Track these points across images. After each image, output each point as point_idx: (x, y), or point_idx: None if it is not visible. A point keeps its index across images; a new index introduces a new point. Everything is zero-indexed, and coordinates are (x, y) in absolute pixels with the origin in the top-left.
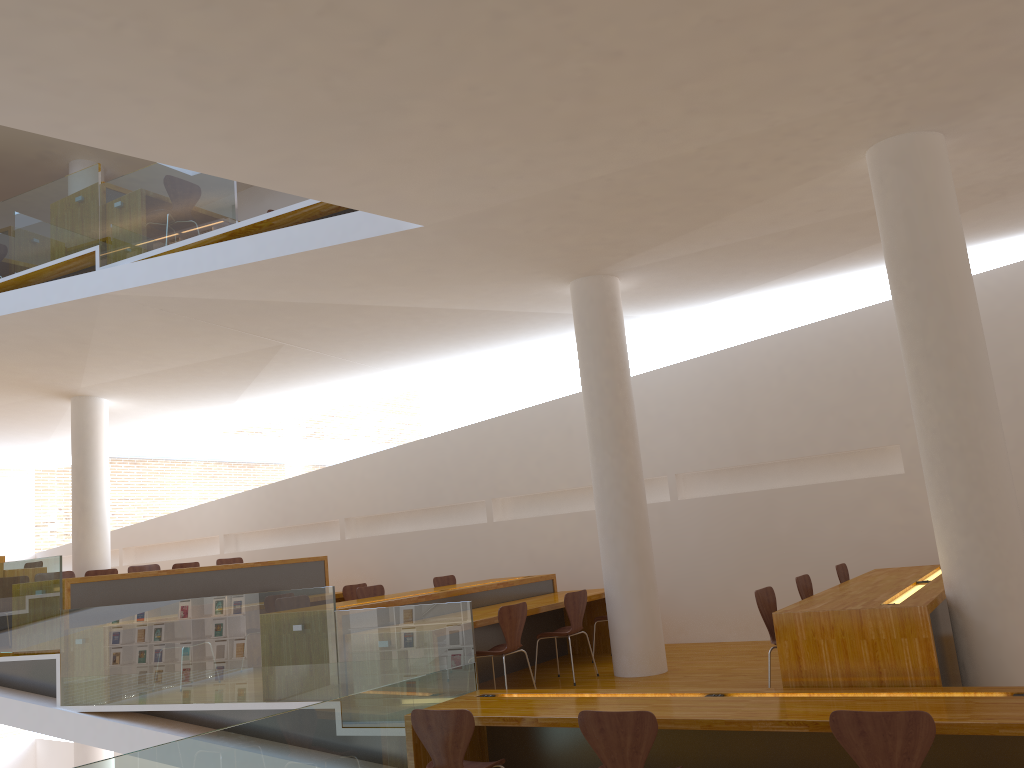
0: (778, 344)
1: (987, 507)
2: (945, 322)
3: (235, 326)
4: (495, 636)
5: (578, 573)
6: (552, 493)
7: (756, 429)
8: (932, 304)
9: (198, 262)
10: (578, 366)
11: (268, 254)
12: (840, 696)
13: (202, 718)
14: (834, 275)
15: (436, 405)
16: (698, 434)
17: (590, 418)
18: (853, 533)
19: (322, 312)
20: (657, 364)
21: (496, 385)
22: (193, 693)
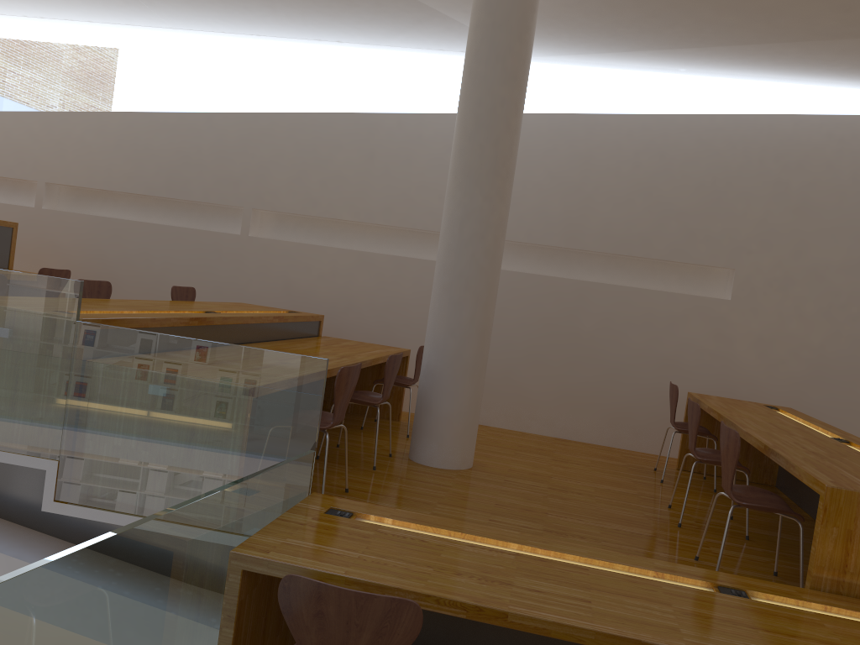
0: (643, 127)
1: None
2: None
3: None
4: None
5: (340, 318)
6: (327, 221)
7: (590, 213)
8: None
9: None
10: (399, 83)
11: None
12: None
13: None
14: (736, 67)
15: (202, 77)
16: (524, 201)
17: (467, 142)
18: (658, 347)
19: None
20: None
21: (289, 75)
22: None
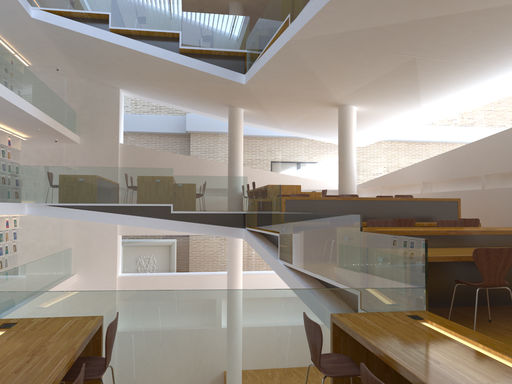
0: None
1: None
2: None
3: (374, 49)
4: None
5: None
6: None
7: None
8: None
9: (315, 7)
10: None
11: None
12: None
13: (324, 281)
14: None
15: None
16: None
17: None
18: None
19: (420, 28)
20: None
21: None
22: (311, 266)
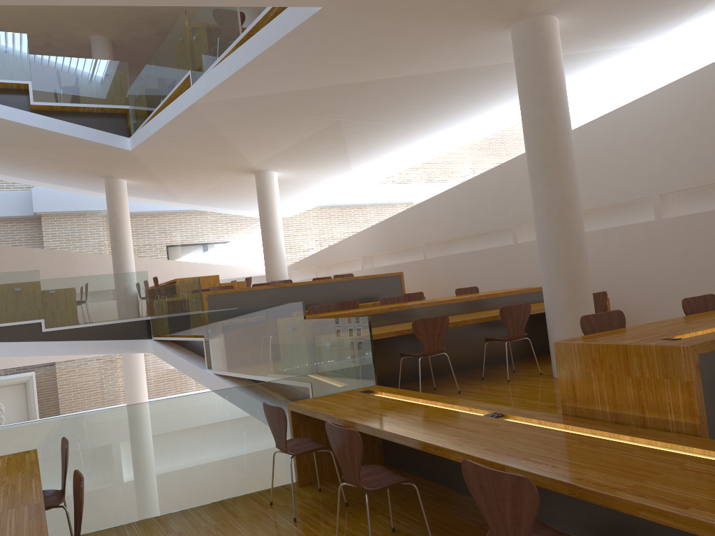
0: None
1: None
2: None
3: (294, 112)
4: (473, 337)
5: None
6: None
7: None
8: None
9: (225, 71)
10: (578, 104)
11: (252, 55)
12: (590, 433)
13: None
14: None
15: (477, 152)
16: (680, 155)
17: (527, 153)
18: None
19: (341, 92)
20: (645, 91)
21: (517, 130)
22: (252, 368)
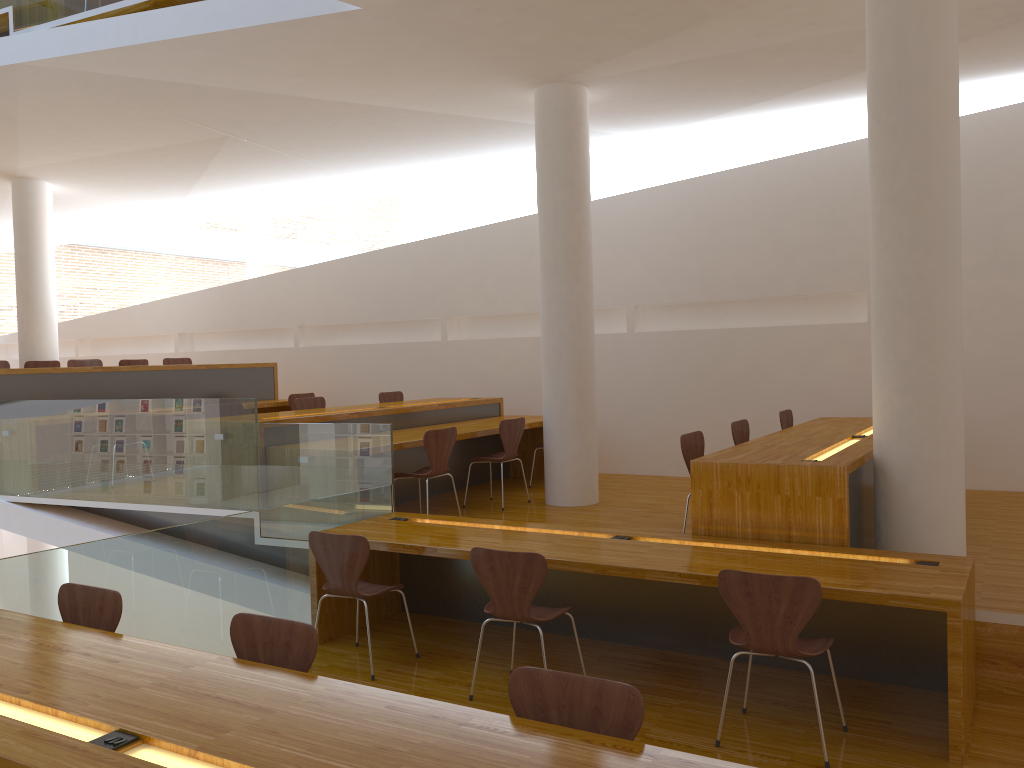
0: (756, 175)
1: (929, 369)
2: (919, 163)
3: (172, 112)
4: None
5: (528, 398)
6: (509, 316)
7: (722, 265)
8: (909, 141)
9: (118, 34)
10: None
11: (193, 30)
12: (745, 549)
13: (129, 516)
14: (825, 102)
15: (396, 215)
16: (662, 266)
17: (543, 241)
18: (806, 379)
19: (266, 103)
20: (628, 188)
21: (459, 198)
22: (117, 492)
